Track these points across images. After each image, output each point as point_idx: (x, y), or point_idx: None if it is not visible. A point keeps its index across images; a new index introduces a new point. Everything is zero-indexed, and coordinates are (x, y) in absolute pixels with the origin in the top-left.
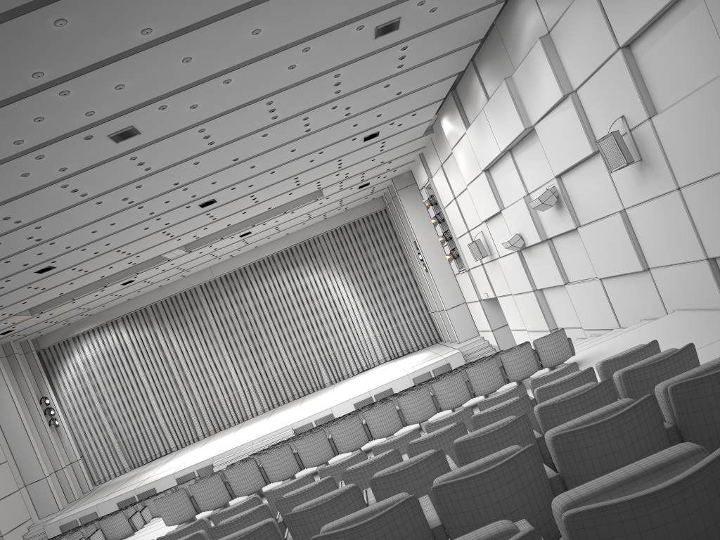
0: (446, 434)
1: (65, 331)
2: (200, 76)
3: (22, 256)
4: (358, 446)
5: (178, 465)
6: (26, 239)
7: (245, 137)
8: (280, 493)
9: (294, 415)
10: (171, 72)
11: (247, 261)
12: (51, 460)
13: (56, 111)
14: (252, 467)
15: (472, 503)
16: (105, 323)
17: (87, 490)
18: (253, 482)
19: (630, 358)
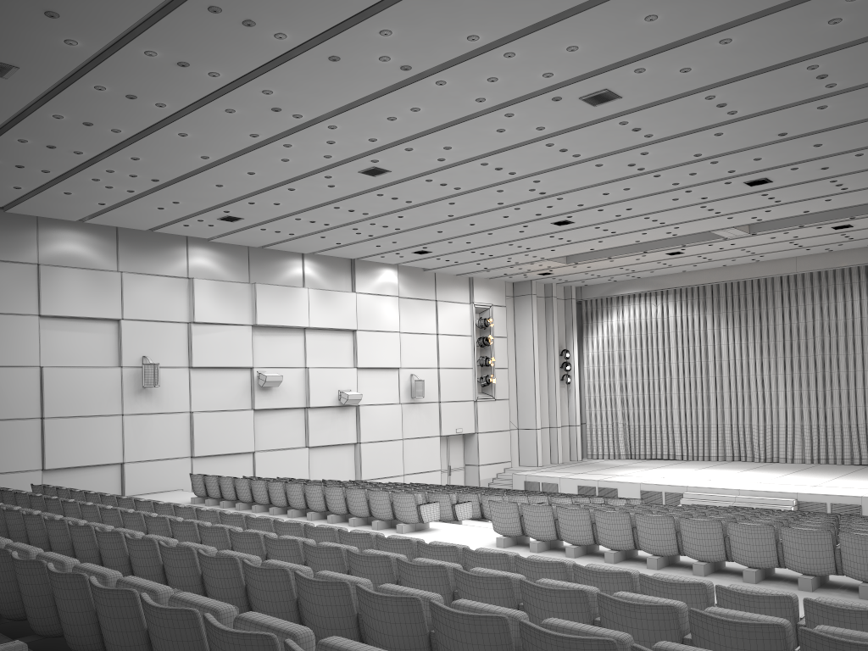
0: (557, 594)
1: (609, 287)
2: (679, 36)
3: (531, 206)
4: (707, 558)
5: (656, 477)
6: (528, 190)
7: (787, 108)
8: (473, 556)
9: (817, 483)
10: (634, 31)
11: (849, 261)
12: (549, 415)
13: (508, 72)
14: (583, 518)
15: (216, 650)
16: (655, 291)
17: (574, 459)
18: (579, 534)
19: (841, 647)
